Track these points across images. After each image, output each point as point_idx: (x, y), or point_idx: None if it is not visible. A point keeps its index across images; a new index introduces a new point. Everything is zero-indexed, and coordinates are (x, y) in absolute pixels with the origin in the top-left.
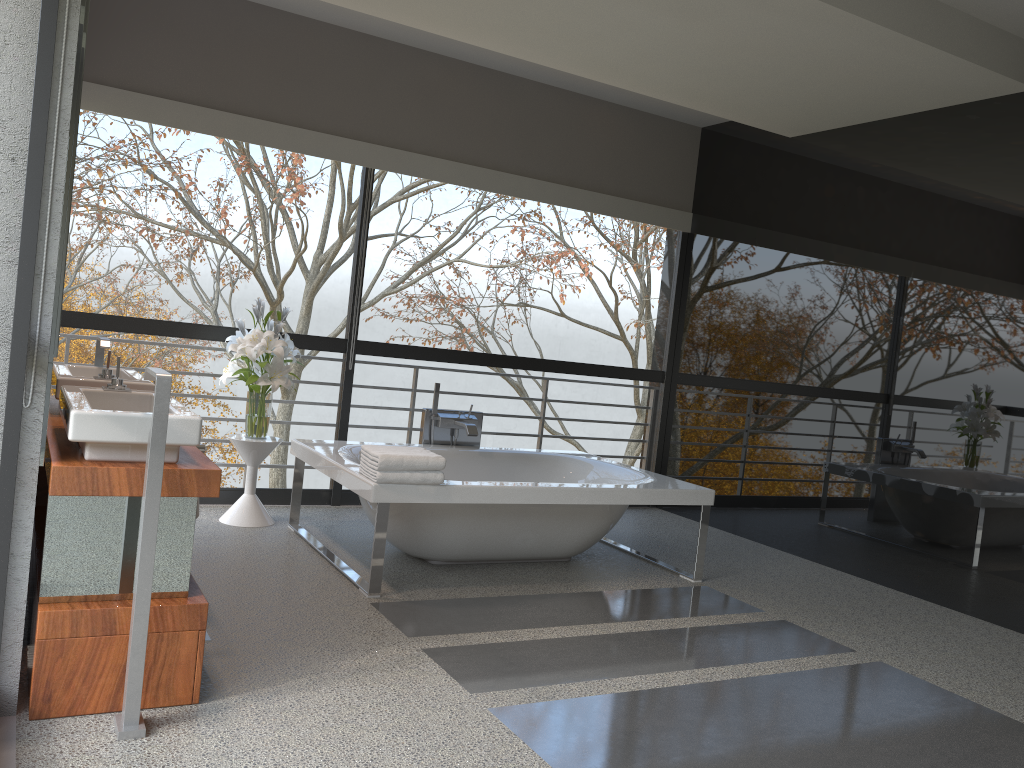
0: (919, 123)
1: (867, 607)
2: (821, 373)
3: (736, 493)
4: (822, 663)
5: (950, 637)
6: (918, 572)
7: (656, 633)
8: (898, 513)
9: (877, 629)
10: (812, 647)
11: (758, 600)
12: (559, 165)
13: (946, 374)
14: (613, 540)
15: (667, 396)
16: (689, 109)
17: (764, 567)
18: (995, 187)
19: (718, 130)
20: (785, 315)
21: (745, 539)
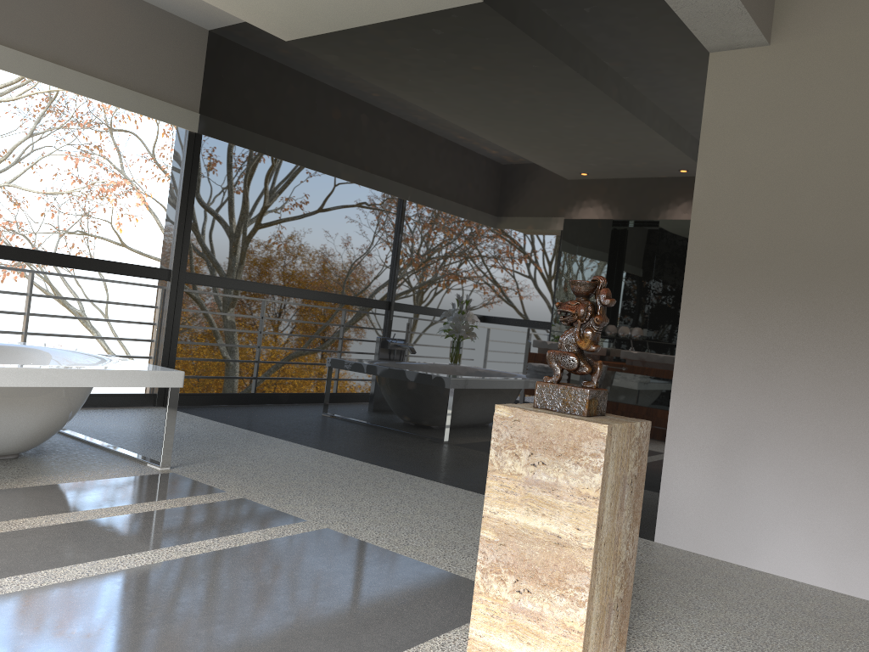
0: (393, 30)
1: (337, 480)
2: (310, 264)
3: (236, 385)
4: (264, 536)
5: (405, 499)
6: (389, 444)
7: (76, 525)
8: (373, 391)
9: (338, 498)
10: (261, 521)
11: (225, 482)
12: (41, 38)
13: (412, 260)
14: (90, 436)
15: (174, 295)
16: (190, 3)
17: (249, 452)
18: (451, 89)
19: (224, 33)
20: (280, 211)
21: (243, 429)
